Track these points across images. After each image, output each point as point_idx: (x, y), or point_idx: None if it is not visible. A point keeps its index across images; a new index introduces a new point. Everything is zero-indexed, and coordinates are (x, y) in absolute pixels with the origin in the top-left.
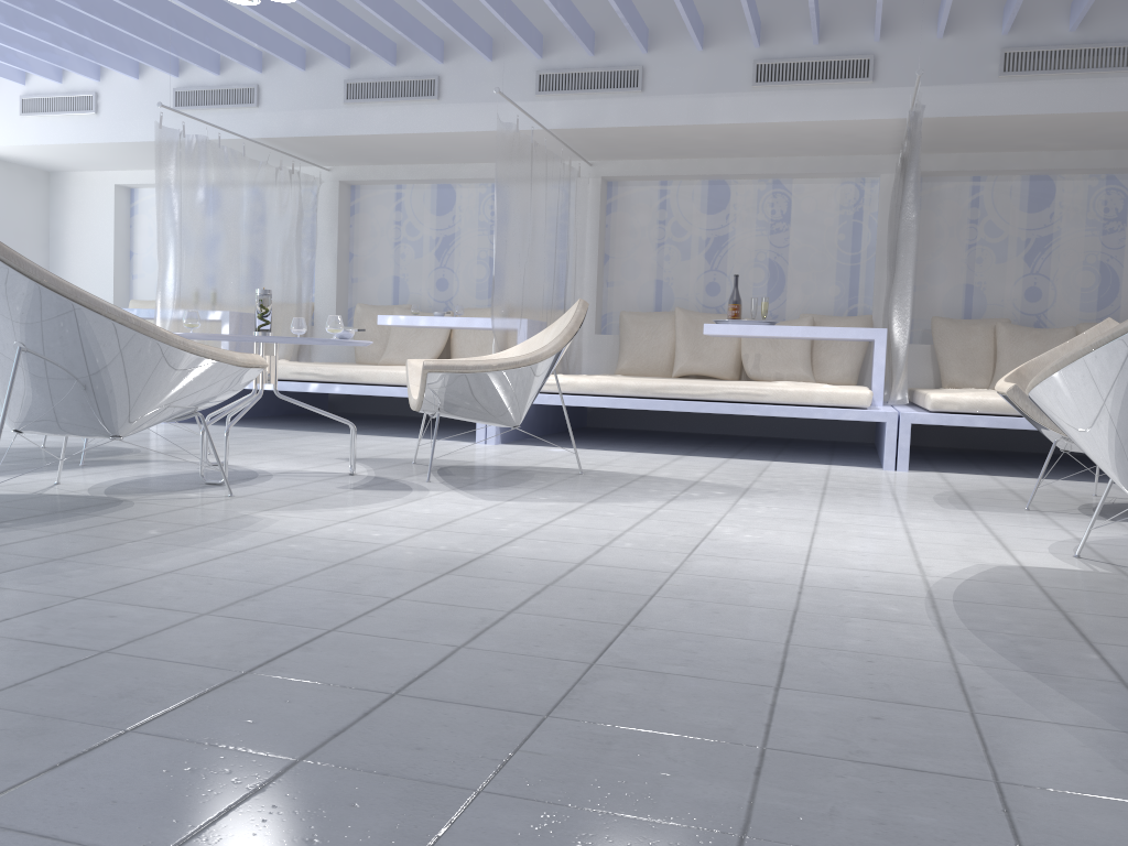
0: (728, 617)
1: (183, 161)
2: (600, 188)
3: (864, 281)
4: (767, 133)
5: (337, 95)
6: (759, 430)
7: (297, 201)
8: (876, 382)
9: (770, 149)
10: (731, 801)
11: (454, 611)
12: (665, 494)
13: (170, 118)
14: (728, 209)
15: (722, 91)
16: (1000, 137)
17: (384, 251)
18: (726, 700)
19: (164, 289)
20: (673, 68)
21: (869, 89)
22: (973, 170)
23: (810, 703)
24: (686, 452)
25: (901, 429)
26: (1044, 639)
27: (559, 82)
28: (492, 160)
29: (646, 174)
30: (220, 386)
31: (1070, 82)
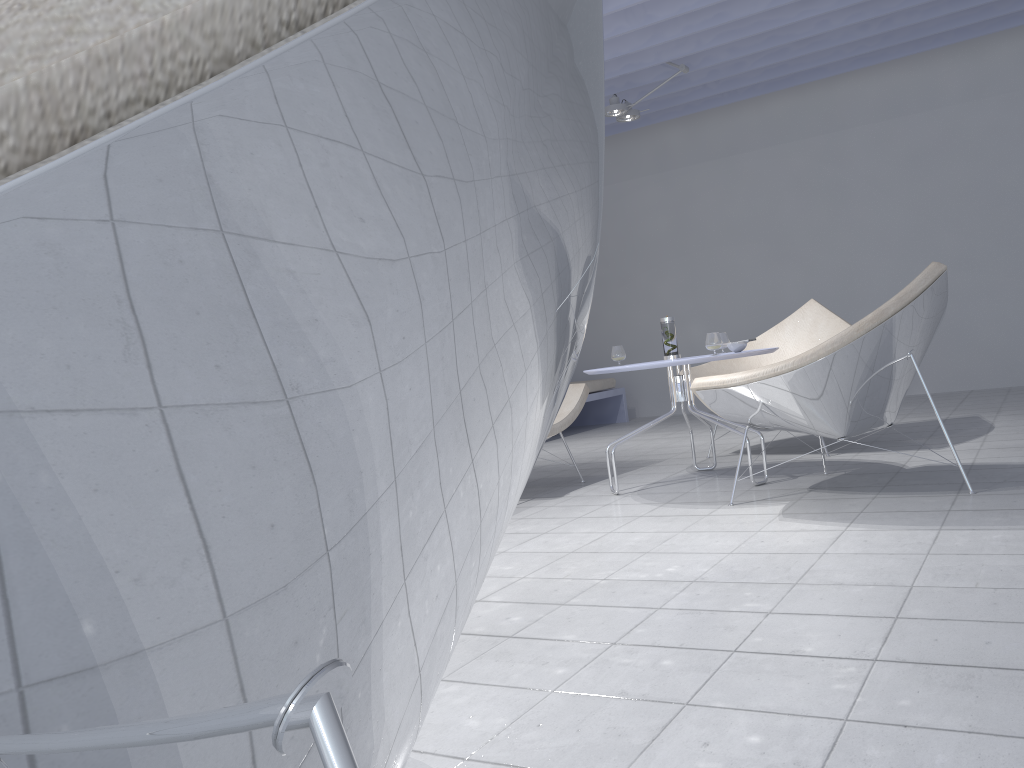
0: None
1: None
2: None
3: None
4: None
5: None
6: None
7: None
8: None
9: None
10: None
11: None
12: None
13: None
14: None
15: None
16: None
17: None
18: None
19: None
20: None
21: None
22: None
23: None
24: None
25: None
26: None
27: None
28: None
29: None
30: None
31: None
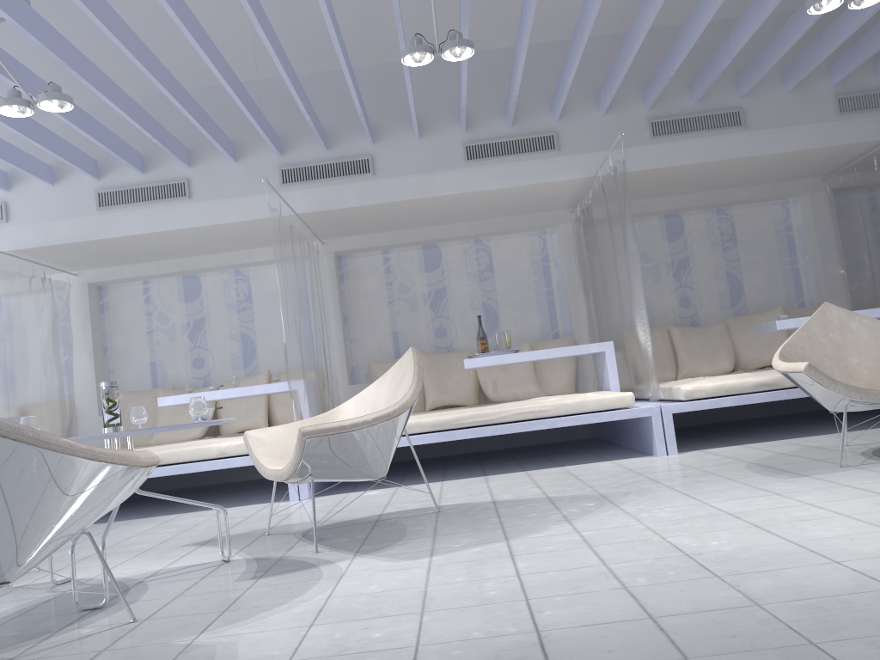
0: None
1: None
2: (334, 262)
3: (559, 309)
4: (477, 200)
5: (89, 204)
6: (503, 443)
7: (52, 305)
8: (613, 386)
9: (474, 214)
10: None
11: None
12: (550, 515)
13: None
14: (442, 267)
15: (441, 170)
16: (649, 186)
17: (138, 341)
18: None
19: None
20: (397, 155)
21: (557, 157)
22: None
23: None
24: (480, 472)
25: (665, 419)
26: None
27: (299, 174)
28: (235, 248)
29: (372, 246)
30: (120, 494)
31: (701, 139)
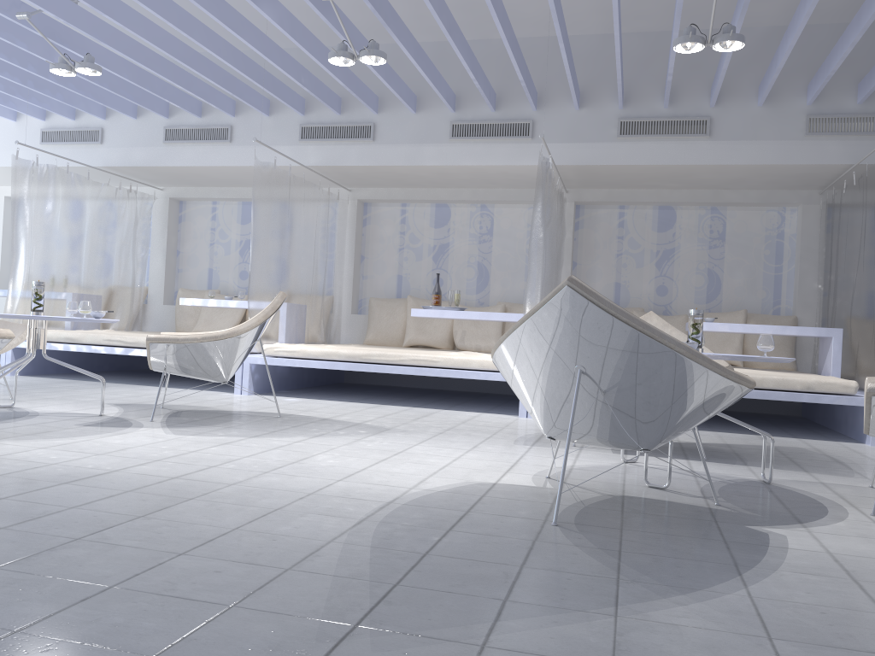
0: (222, 512)
1: (35, 183)
2: (357, 208)
3: None
4: (464, 172)
5: (159, 137)
6: (468, 386)
7: (133, 212)
8: None
9: (473, 183)
10: (41, 614)
11: (32, 507)
12: (320, 432)
13: (37, 150)
14: (449, 225)
15: (429, 142)
16: (628, 179)
17: (203, 250)
18: (134, 560)
19: (16, 276)
20: (395, 125)
21: (530, 144)
22: (617, 201)
23: (188, 563)
24: (389, 402)
25: None
26: (421, 528)
27: (315, 132)
28: None
29: (389, 198)
30: None
31: (665, 143)
